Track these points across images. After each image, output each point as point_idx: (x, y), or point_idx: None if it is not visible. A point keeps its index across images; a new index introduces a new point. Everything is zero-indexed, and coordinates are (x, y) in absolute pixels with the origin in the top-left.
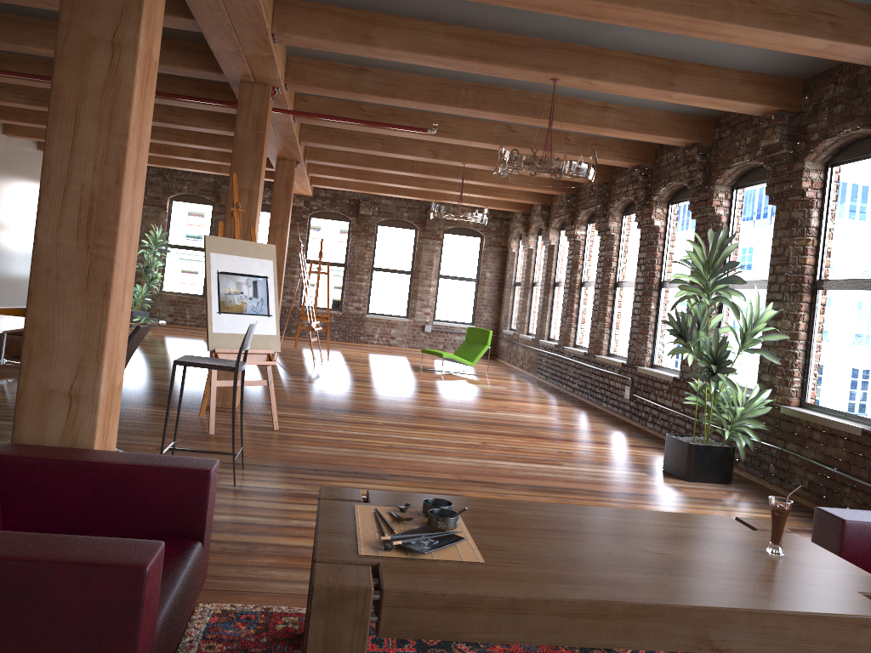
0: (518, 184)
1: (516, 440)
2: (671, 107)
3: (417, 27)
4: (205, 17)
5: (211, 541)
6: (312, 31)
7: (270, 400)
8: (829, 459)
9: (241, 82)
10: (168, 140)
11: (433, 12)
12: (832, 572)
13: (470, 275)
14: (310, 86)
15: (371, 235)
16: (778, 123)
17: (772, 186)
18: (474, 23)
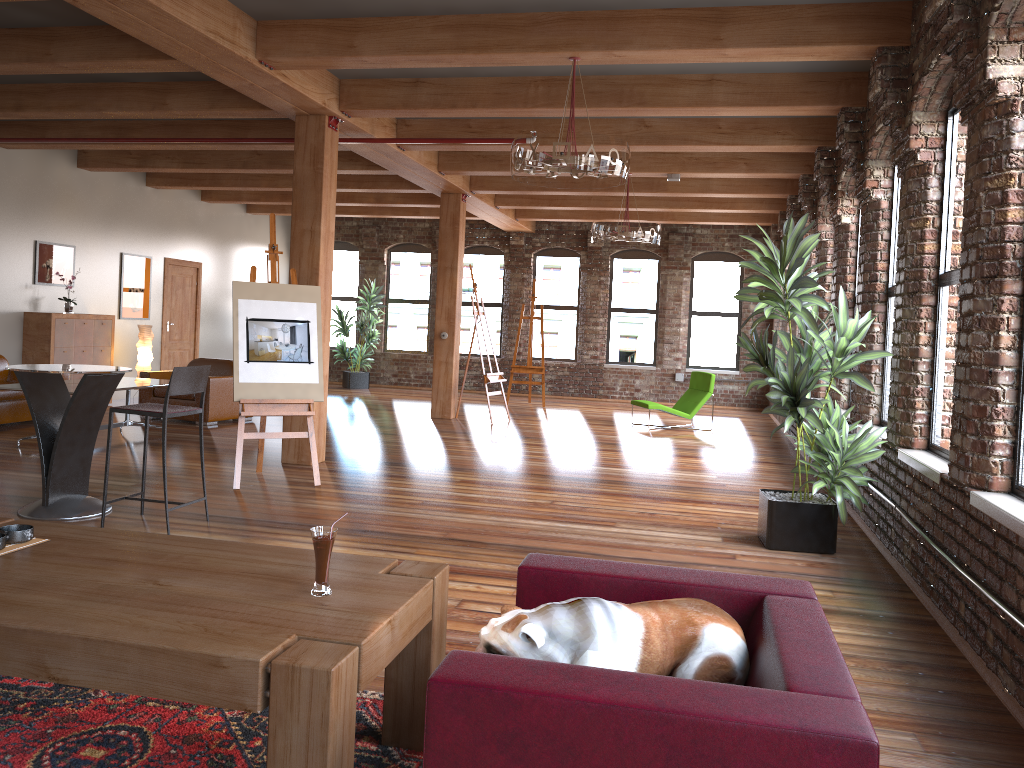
0: (724, 191)
1: (607, 499)
2: (796, 67)
3: (402, 26)
4: (181, 56)
5: None
6: (295, 51)
7: (311, 453)
8: (922, 519)
9: (297, 116)
10: None
11: (407, 6)
12: (332, 615)
13: (731, 308)
14: (364, 109)
15: (604, 270)
16: (878, 66)
17: (894, 152)
18: (459, 9)
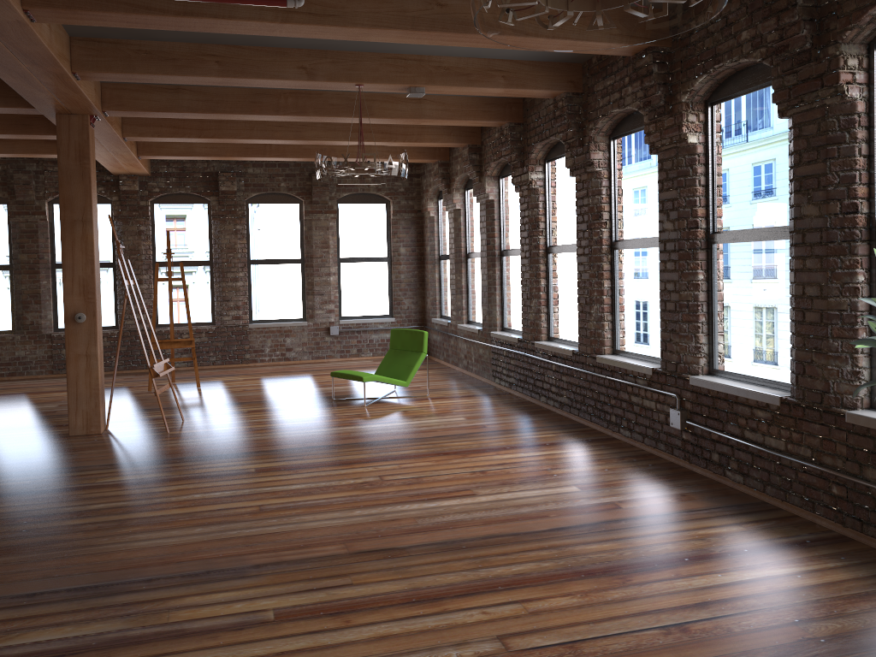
0: (439, 117)
1: (557, 598)
2: None
3: None
4: None
5: None
6: None
7: None
8: None
9: None
10: None
11: None
12: None
13: (380, 253)
14: None
15: (240, 217)
16: None
17: None
18: None
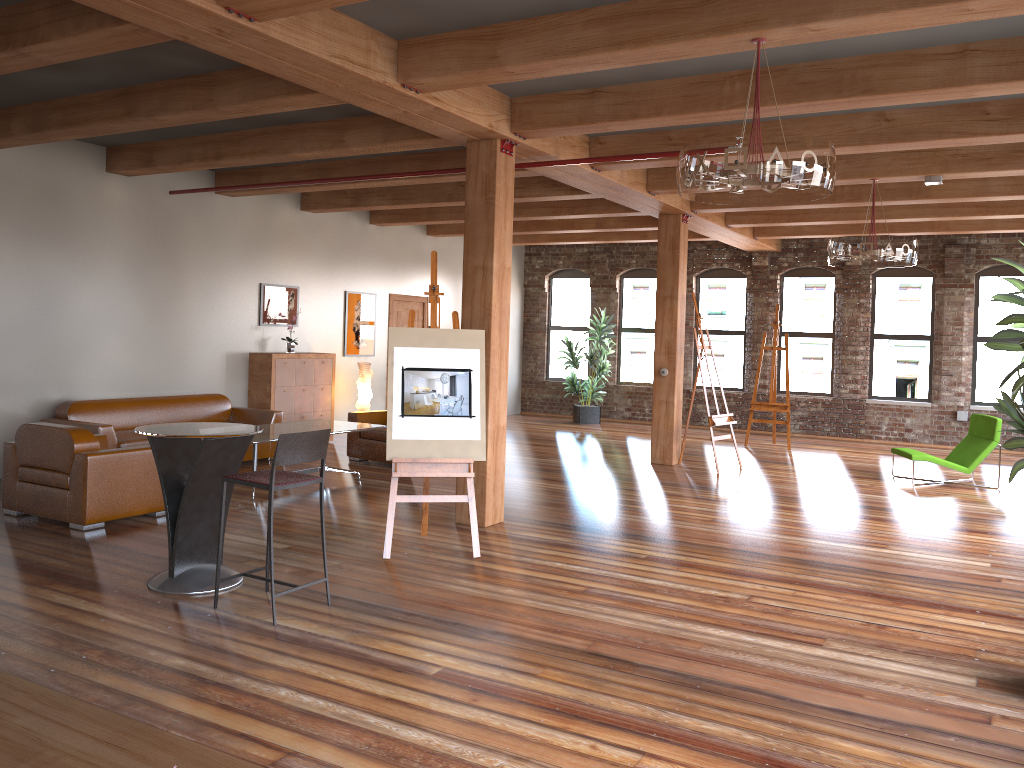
0: (1008, 192)
1: (825, 596)
2: None
3: (549, 26)
4: (319, 87)
5: (106, 688)
6: (436, 69)
7: (470, 519)
8: None
9: (468, 143)
10: (544, 215)
11: (549, 0)
12: None
13: None
14: (537, 128)
15: (864, 291)
16: None
17: None
18: None
